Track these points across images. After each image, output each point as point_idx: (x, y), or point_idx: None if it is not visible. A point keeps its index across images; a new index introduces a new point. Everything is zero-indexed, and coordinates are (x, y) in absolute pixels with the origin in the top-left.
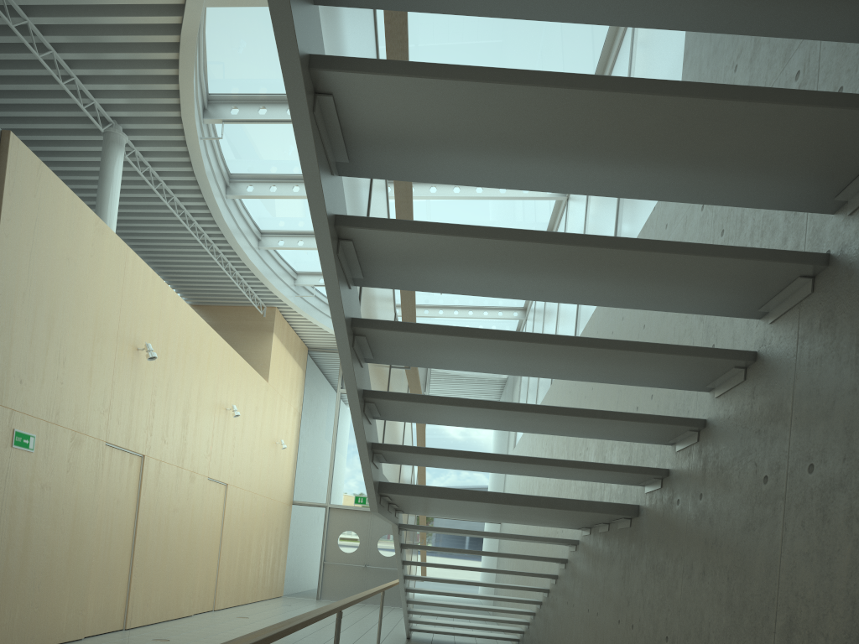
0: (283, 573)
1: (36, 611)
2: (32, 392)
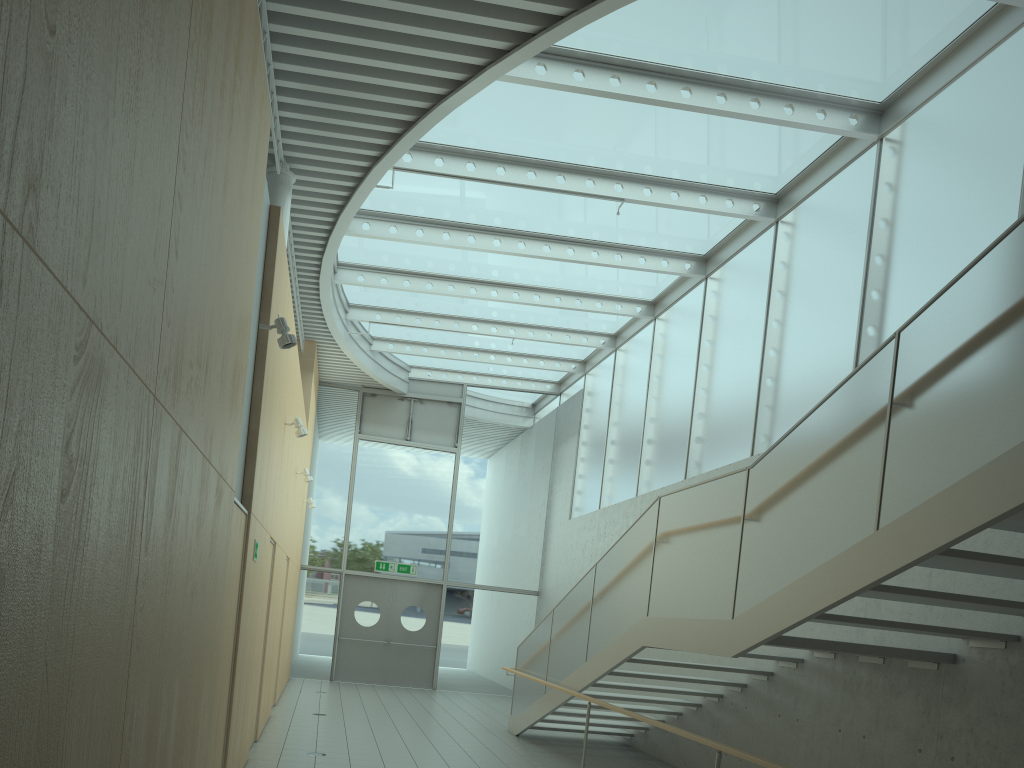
0: (292, 651)
1: (242, 735)
2: (261, 494)
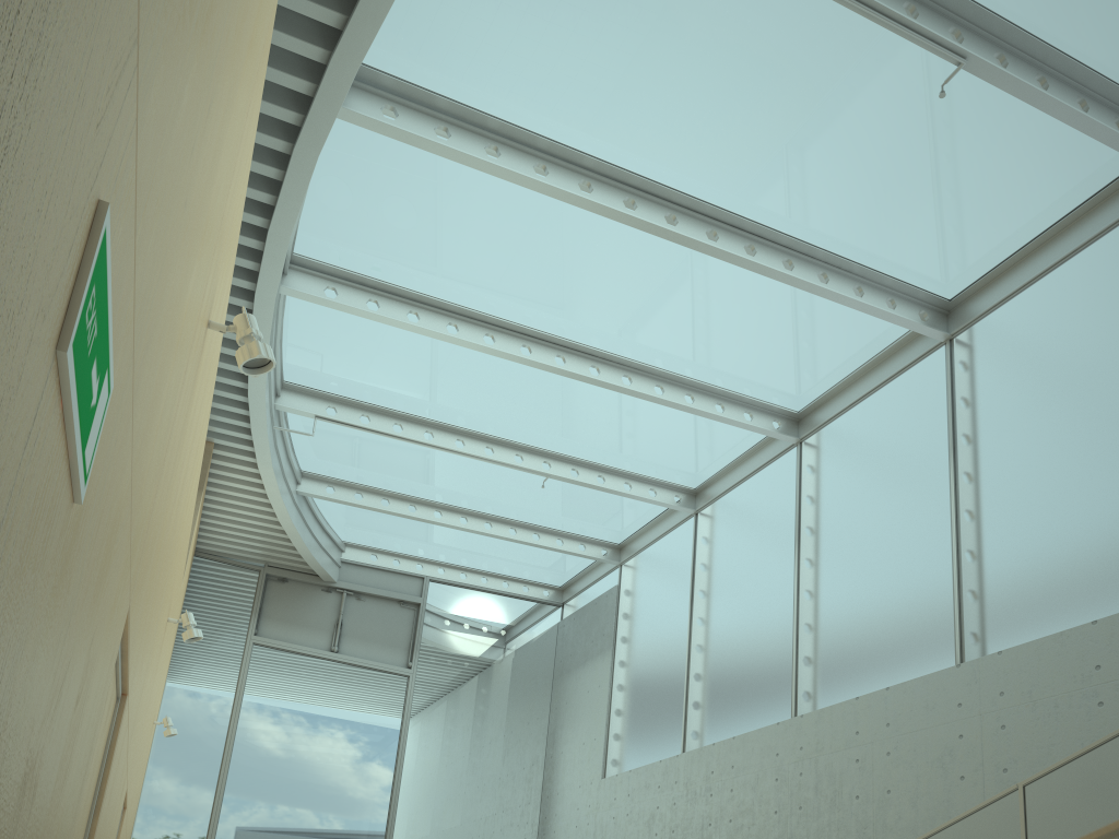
0: None
1: None
2: (172, 69)
